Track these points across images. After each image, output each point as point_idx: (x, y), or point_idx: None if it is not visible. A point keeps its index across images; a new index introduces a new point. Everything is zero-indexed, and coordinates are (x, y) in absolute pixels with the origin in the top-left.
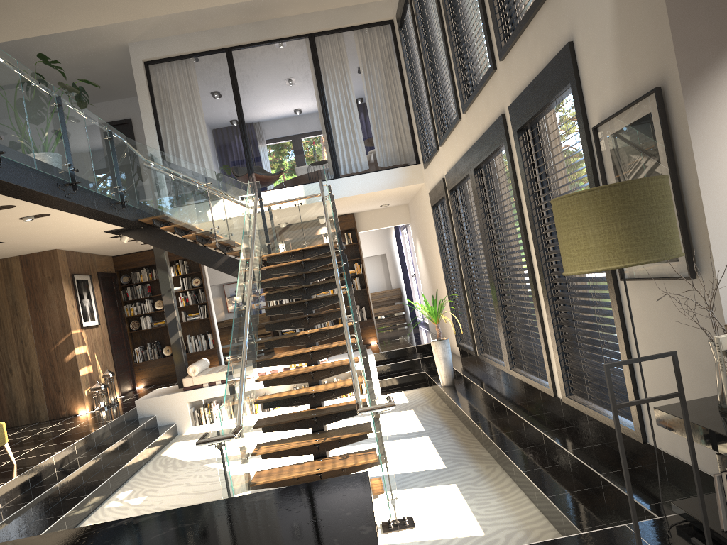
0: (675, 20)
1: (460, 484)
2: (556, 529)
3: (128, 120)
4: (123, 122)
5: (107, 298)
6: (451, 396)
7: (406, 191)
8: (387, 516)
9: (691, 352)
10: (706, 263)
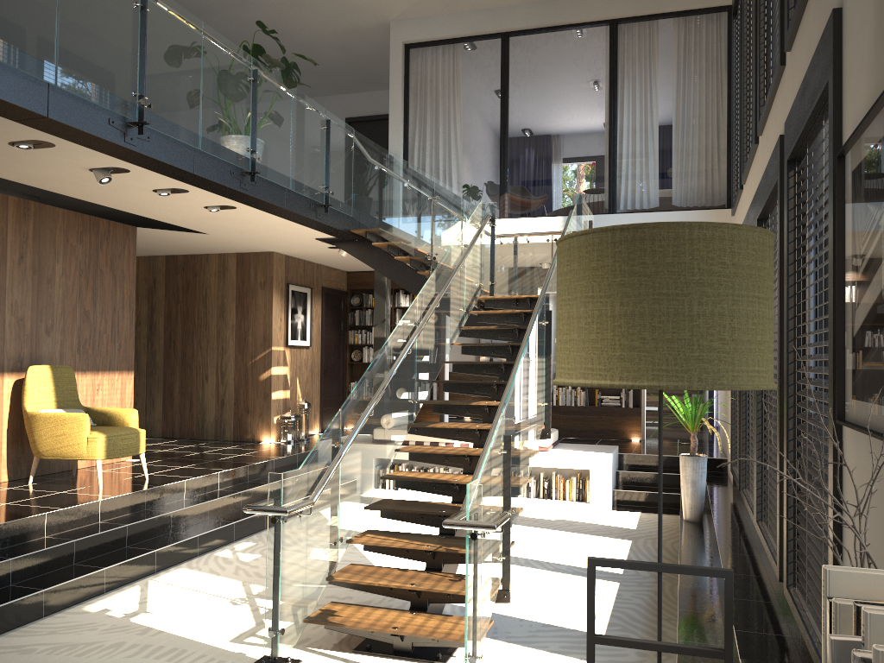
0: None
1: None
2: None
3: None
4: (386, 117)
5: (329, 318)
6: (682, 536)
7: None
8: None
9: None
10: None
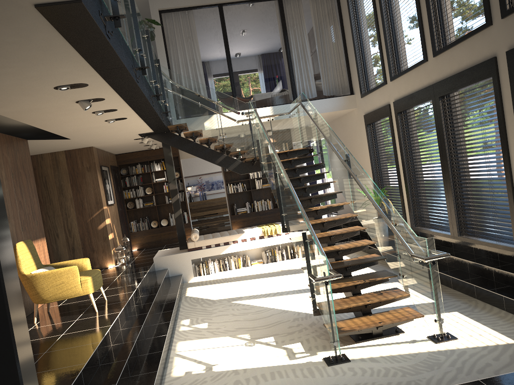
0: None
1: (460, 311)
2: None
3: None
4: None
5: (114, 184)
6: None
7: (338, 114)
8: (426, 332)
9: None
10: None
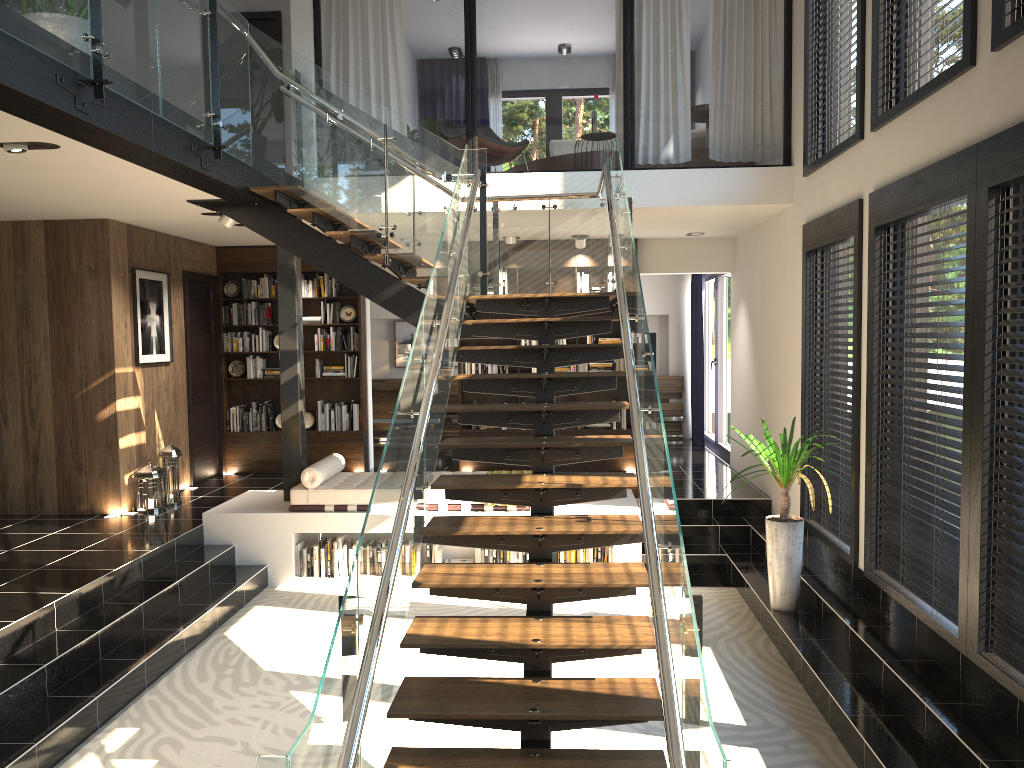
0: None
1: None
2: None
3: (275, 14)
4: (266, 16)
5: (195, 317)
6: (799, 647)
7: (749, 215)
8: None
9: None
10: None
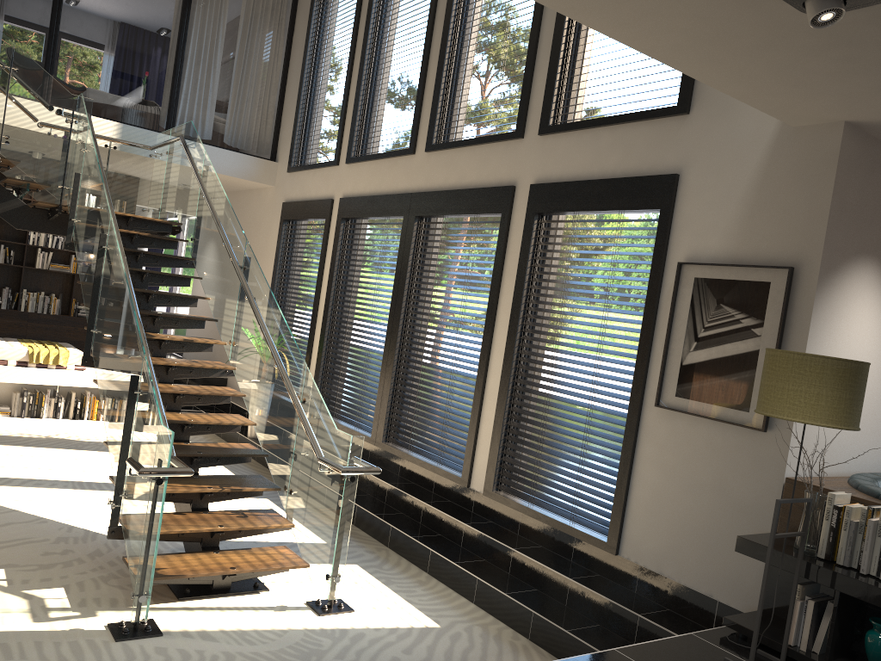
0: (830, 223)
1: (363, 565)
2: (511, 626)
3: None
4: None
5: None
6: None
7: (239, 185)
8: (305, 594)
9: (725, 489)
10: (783, 423)
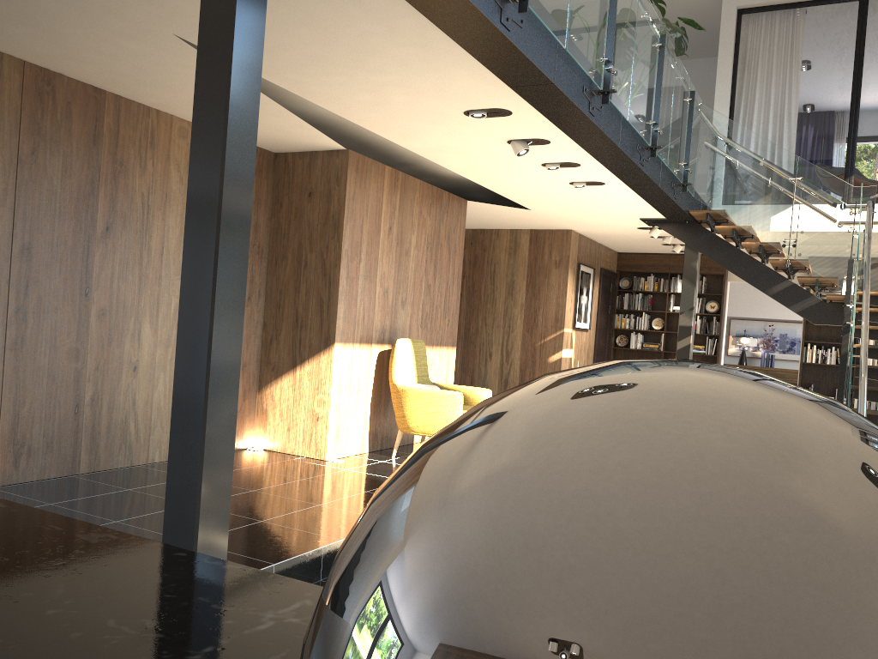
0: None
1: None
2: None
3: None
4: None
5: (601, 300)
6: None
7: None
8: None
9: None
10: None
